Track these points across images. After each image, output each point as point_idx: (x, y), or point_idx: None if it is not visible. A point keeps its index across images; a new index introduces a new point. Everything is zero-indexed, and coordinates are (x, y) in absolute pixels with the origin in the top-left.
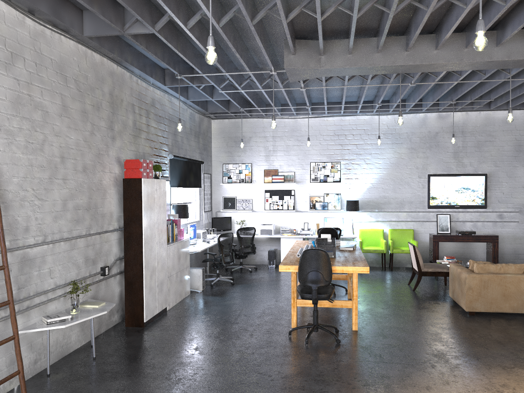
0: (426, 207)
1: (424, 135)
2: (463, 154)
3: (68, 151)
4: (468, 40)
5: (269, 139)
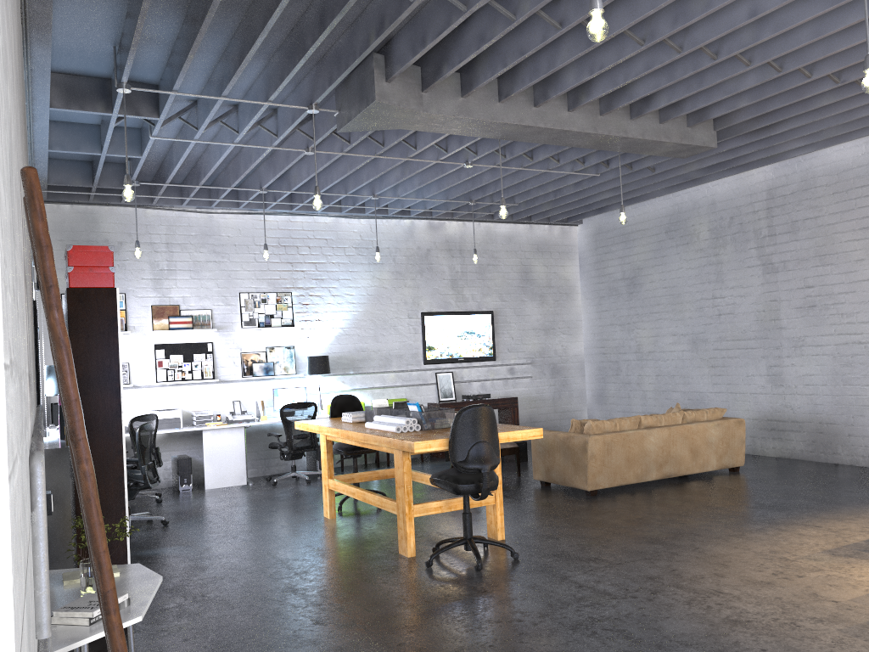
0: (421, 363)
1: (412, 252)
2: (463, 283)
3: None
4: (609, 104)
5: (161, 248)
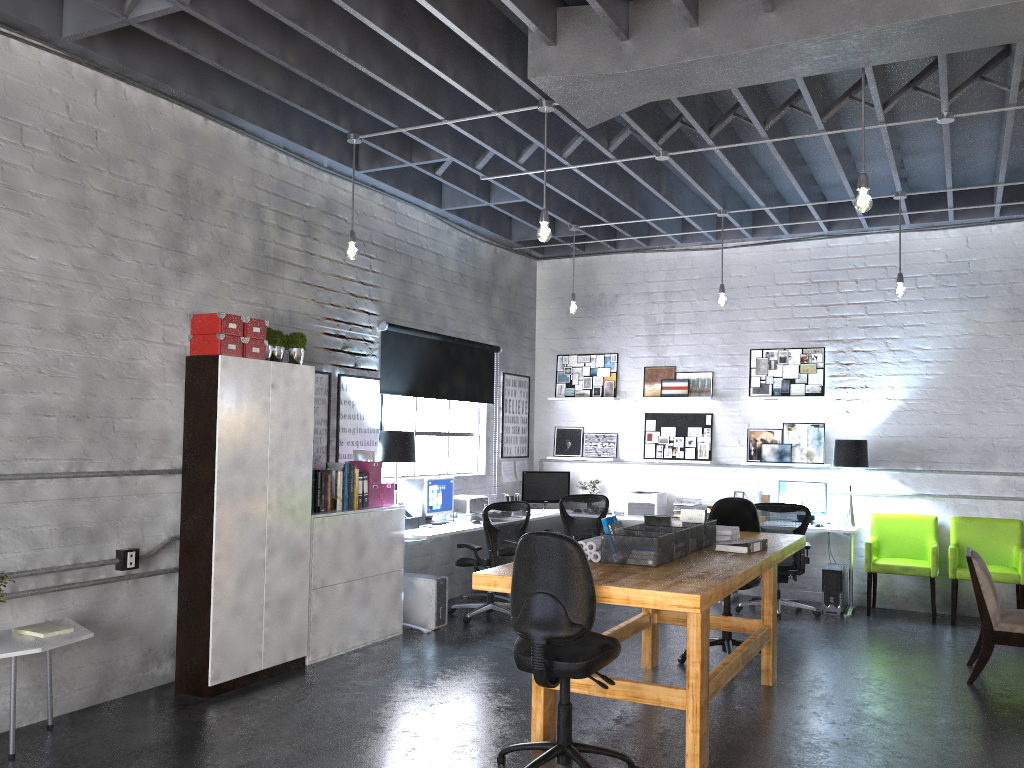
0: None
1: None
2: None
3: (16, 286)
4: None
5: (658, 298)
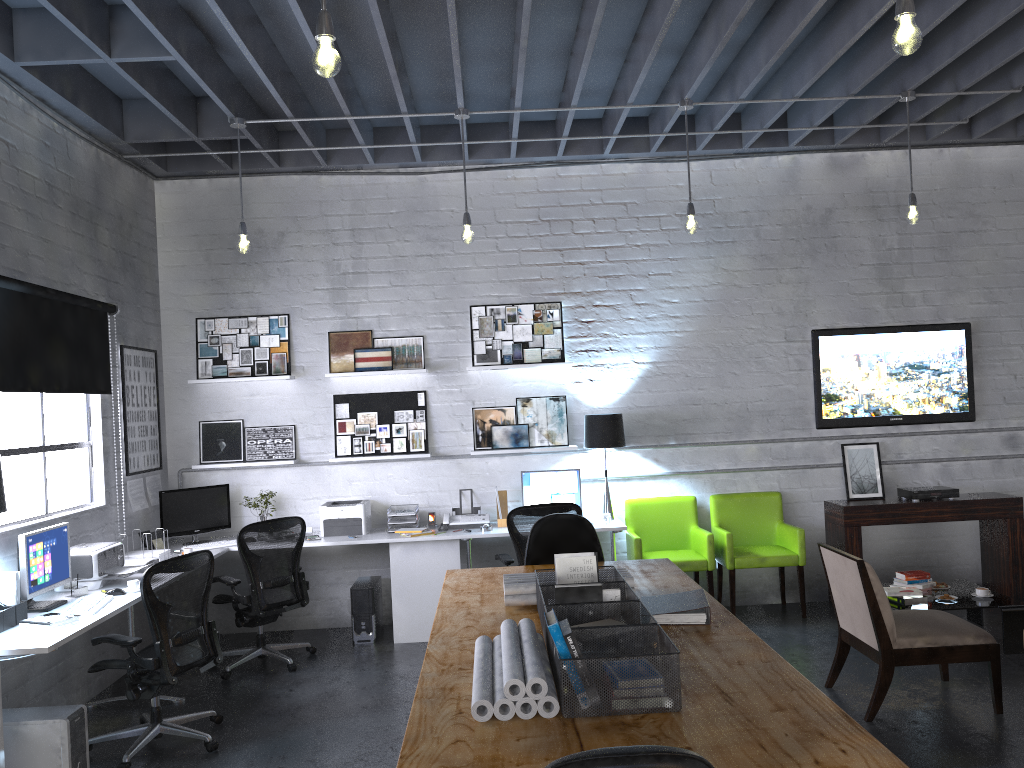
0: (812, 426)
1: (795, 217)
2: (903, 271)
3: None
4: None
5: (343, 238)
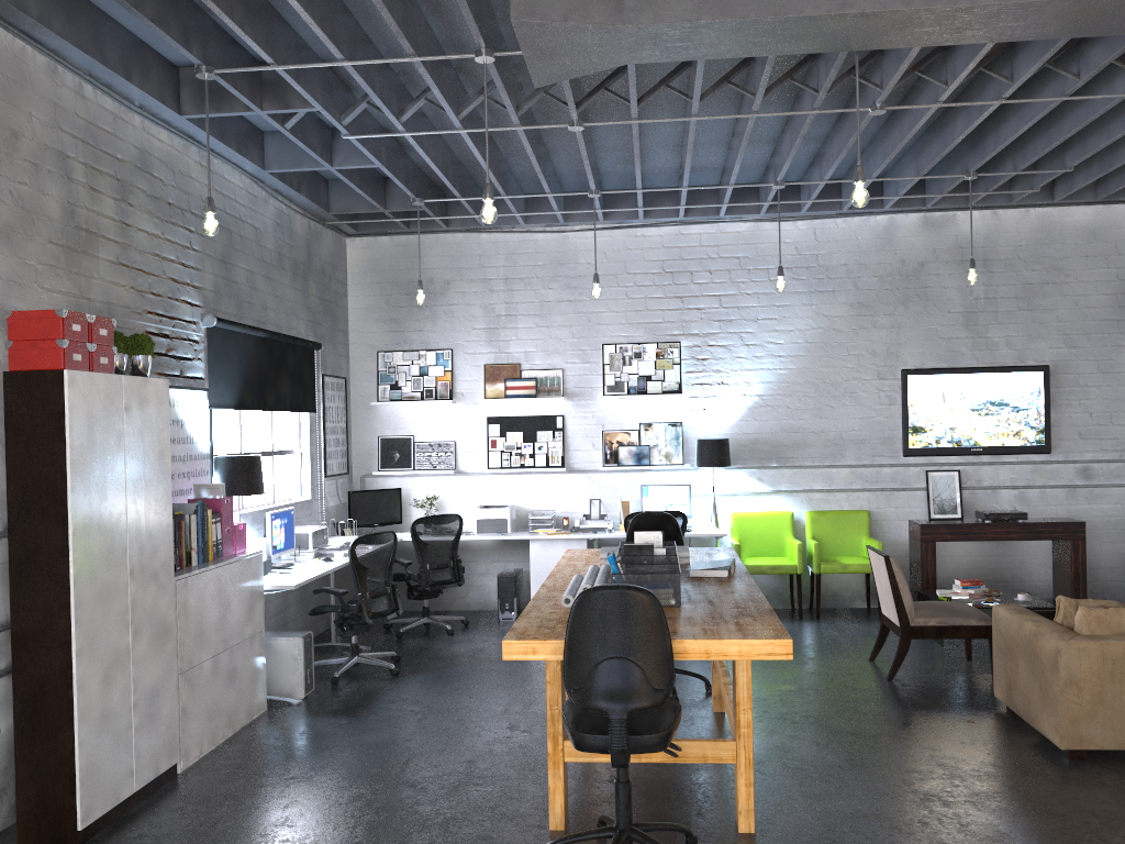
0: (899, 453)
1: (890, 270)
2: (988, 318)
3: None
4: None
5: (497, 286)
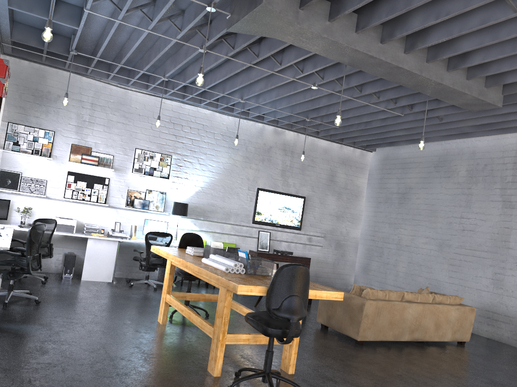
0: (250, 222)
1: (259, 146)
2: (289, 174)
3: None
4: (436, 55)
5: (87, 106)
